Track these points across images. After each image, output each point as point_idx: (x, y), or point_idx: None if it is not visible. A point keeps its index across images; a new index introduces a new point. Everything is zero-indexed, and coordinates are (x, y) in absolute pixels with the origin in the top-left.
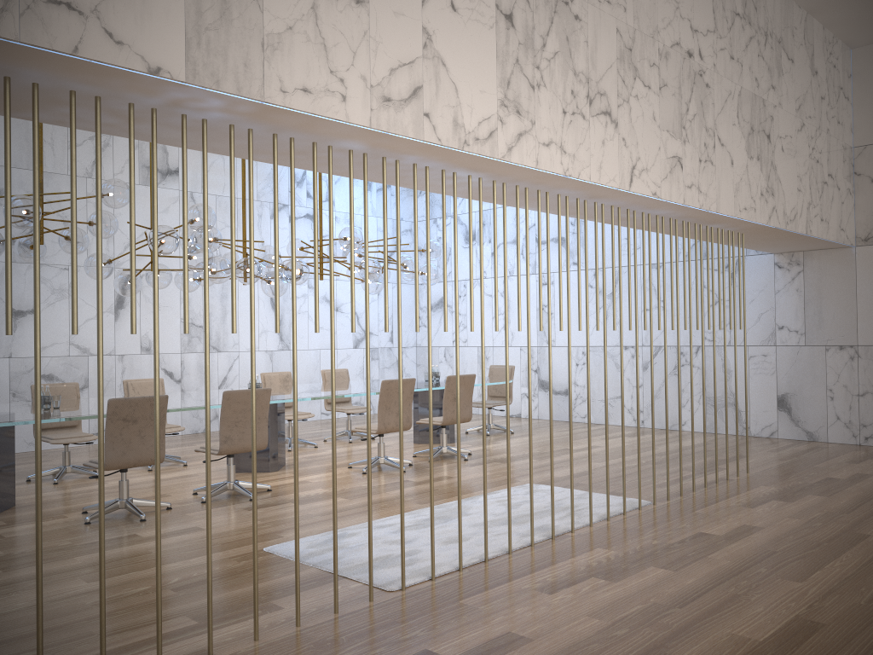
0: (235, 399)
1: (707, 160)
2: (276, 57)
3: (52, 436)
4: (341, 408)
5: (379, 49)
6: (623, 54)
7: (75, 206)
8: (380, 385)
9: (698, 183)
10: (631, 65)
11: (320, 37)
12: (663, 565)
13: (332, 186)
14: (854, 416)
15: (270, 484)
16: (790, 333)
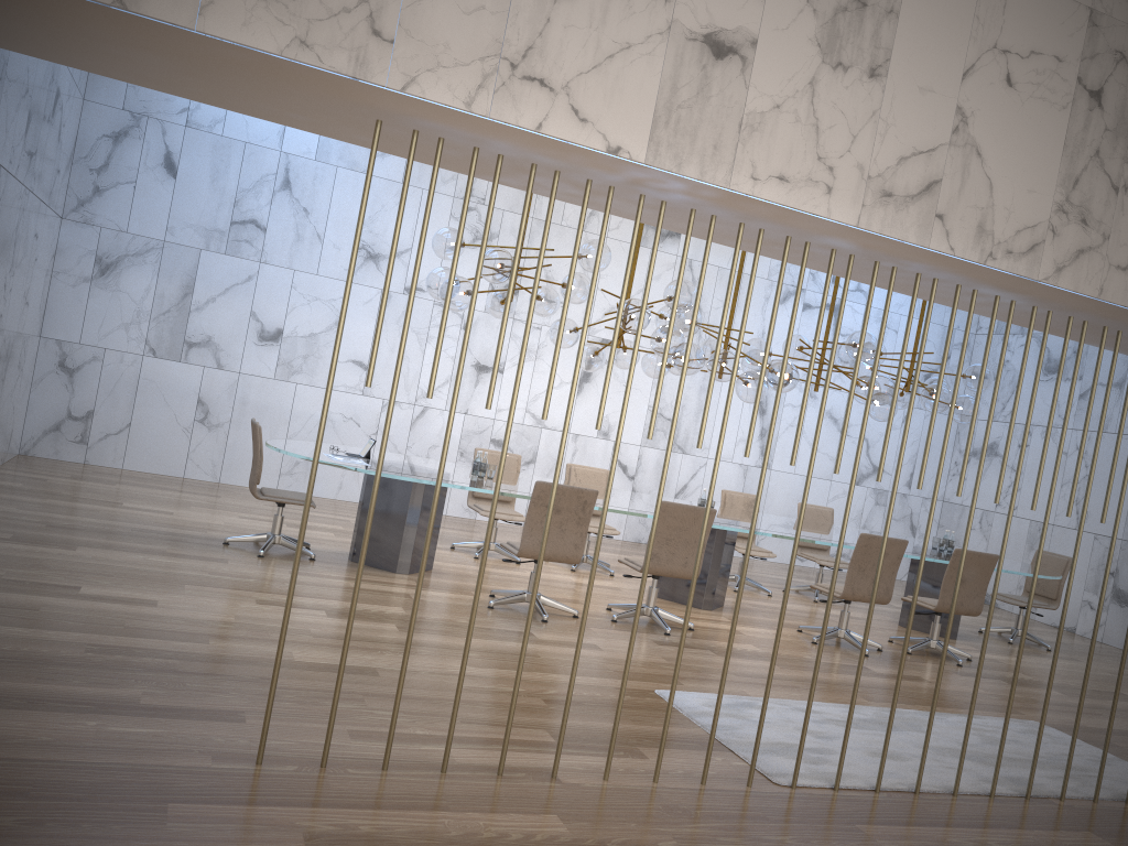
0: (671, 513)
1: None
2: (753, 139)
3: (483, 506)
4: (812, 556)
5: (889, 132)
6: None
7: (513, 281)
8: None
9: None
10: None
11: (813, 118)
12: None
13: (800, 289)
14: None
15: (695, 623)
16: None
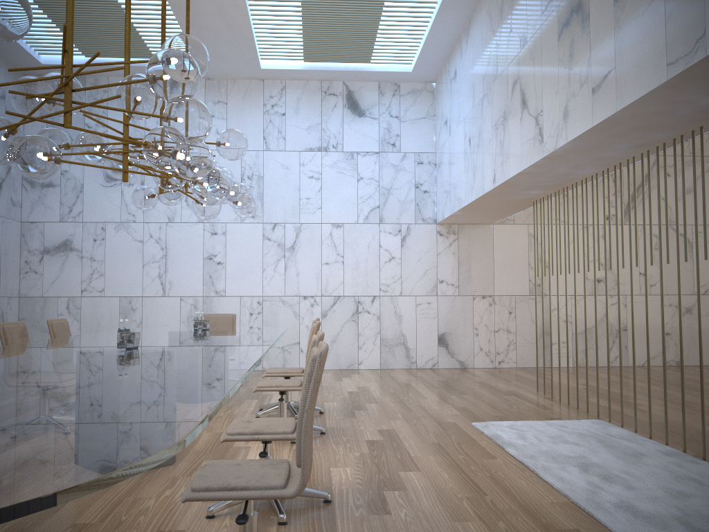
0: None
1: None
2: None
3: None
4: None
5: None
6: None
7: None
8: (189, 334)
9: None
10: None
11: None
12: None
13: None
14: (492, 347)
15: None
16: (448, 286)
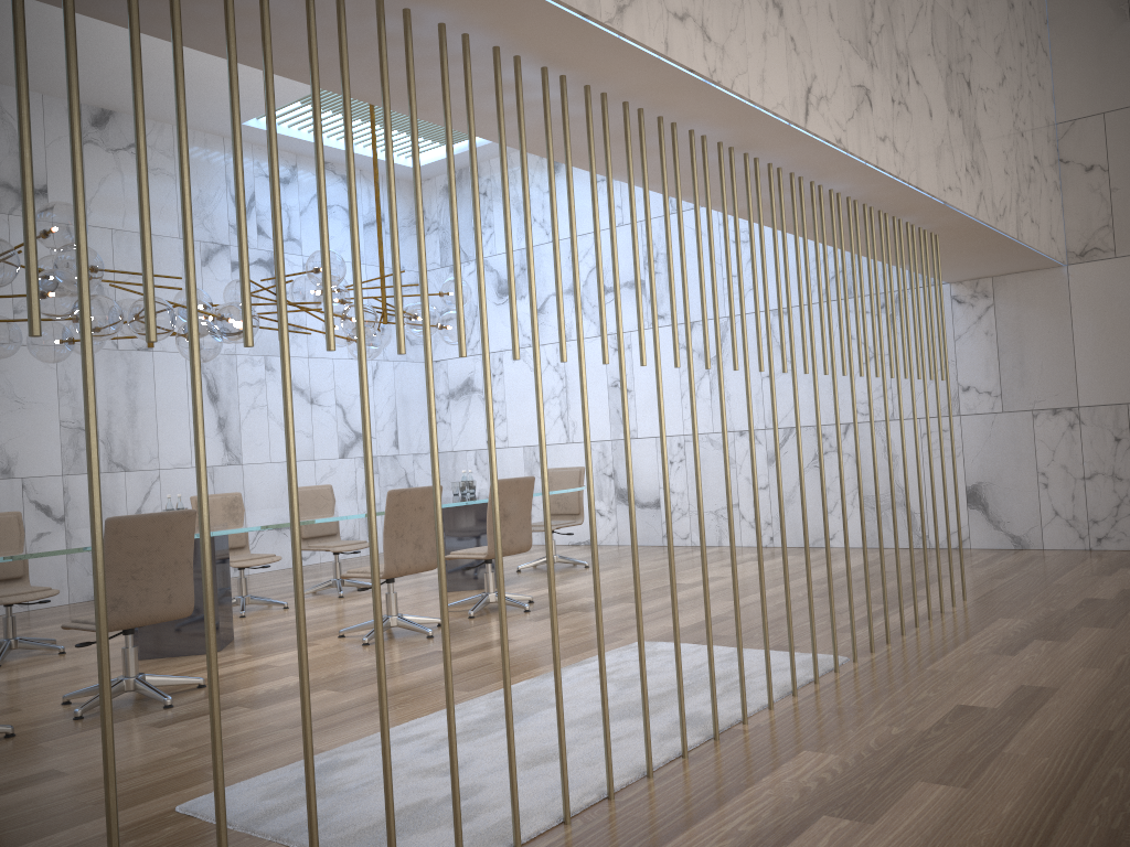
0: (130, 531)
1: (901, 102)
2: None
3: None
4: (324, 546)
5: None
6: None
7: None
8: (384, 503)
9: (893, 136)
10: None
11: None
12: (937, 776)
13: (269, 33)
14: (1080, 509)
15: (205, 676)
16: (980, 396)
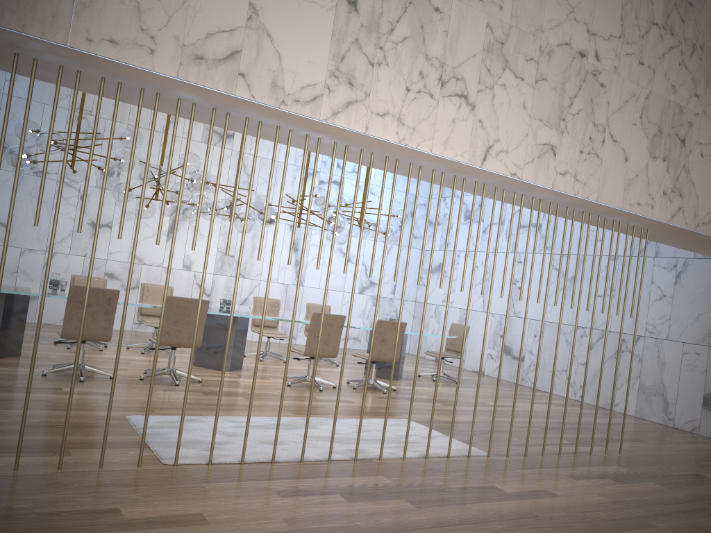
0: (176, 304)
1: (591, 153)
2: (86, 13)
3: None
4: None
5: (198, 16)
6: (492, 46)
7: None
8: None
9: (575, 172)
10: (501, 57)
11: (135, 2)
12: (415, 501)
13: (154, 124)
14: None
15: (207, 378)
16: None
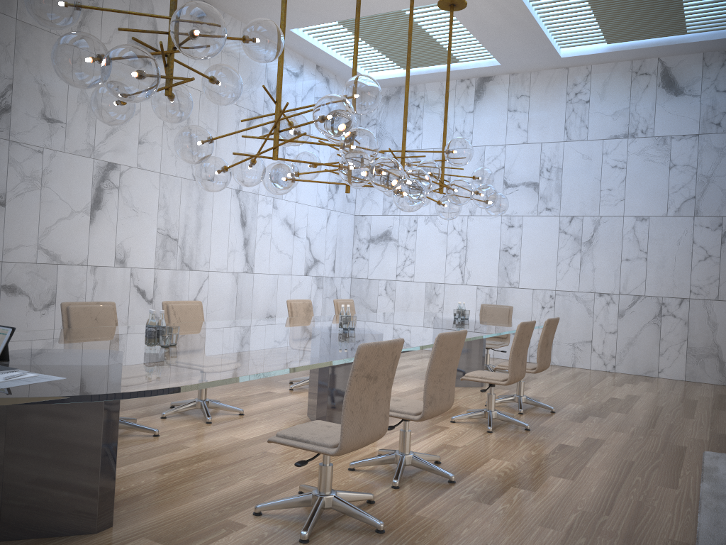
0: (446, 345)
1: None
2: None
3: None
4: None
5: None
6: None
7: None
8: (434, 322)
9: None
10: None
11: None
12: None
13: None
14: None
15: (416, 451)
16: None
